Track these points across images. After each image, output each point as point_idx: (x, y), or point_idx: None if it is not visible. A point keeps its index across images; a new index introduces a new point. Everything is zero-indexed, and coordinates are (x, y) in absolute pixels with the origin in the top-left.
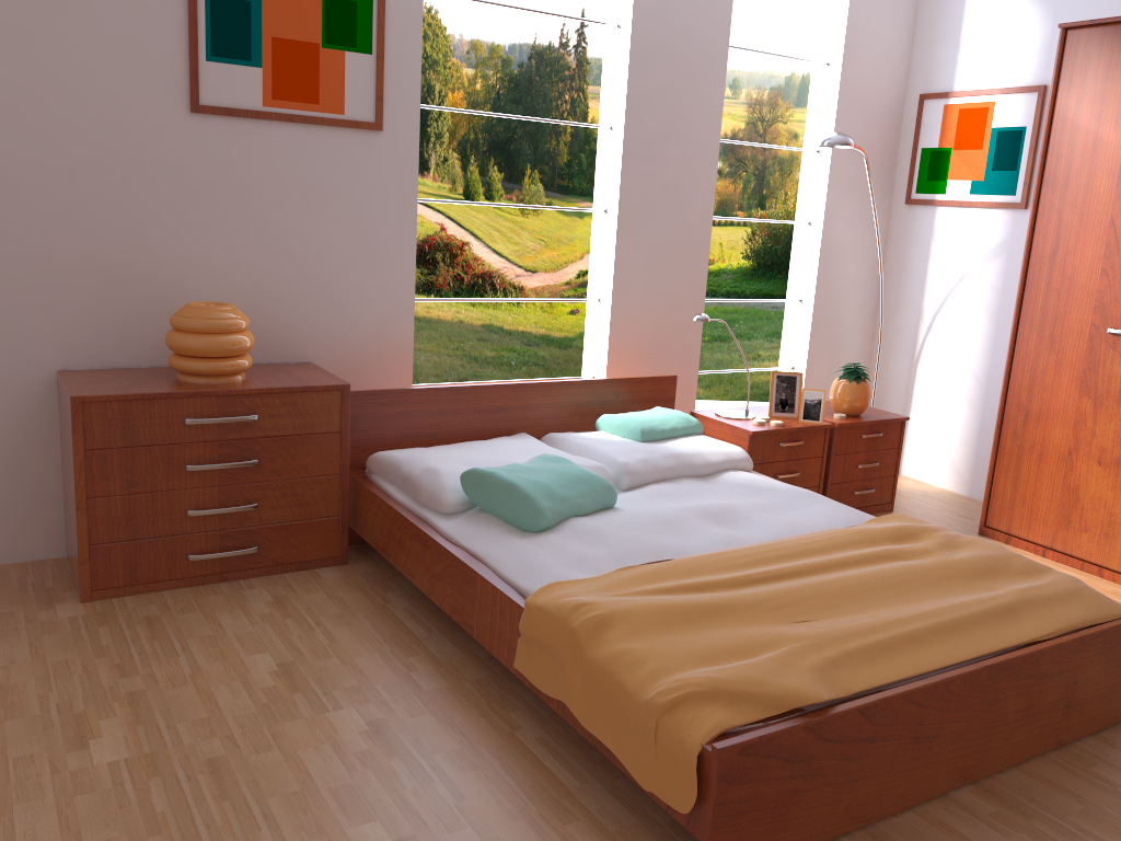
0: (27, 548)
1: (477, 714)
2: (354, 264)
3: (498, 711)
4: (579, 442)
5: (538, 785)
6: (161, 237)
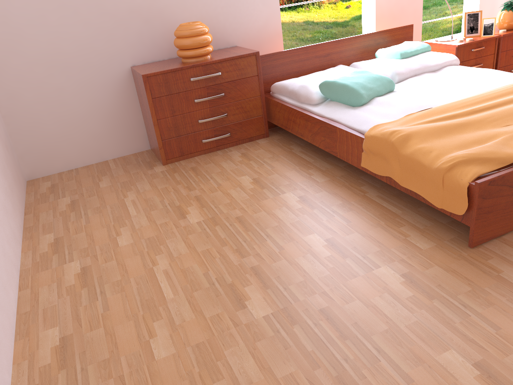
0: (135, 147)
1: (346, 189)
2: None
3: (355, 187)
4: (369, 64)
5: (382, 214)
6: None
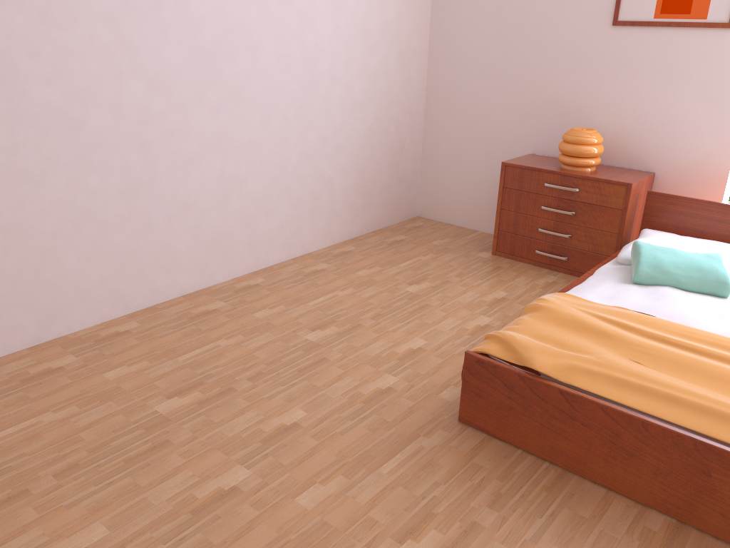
0: None
1: None
2: (694, 116)
3: None
4: None
5: None
6: (586, 93)
